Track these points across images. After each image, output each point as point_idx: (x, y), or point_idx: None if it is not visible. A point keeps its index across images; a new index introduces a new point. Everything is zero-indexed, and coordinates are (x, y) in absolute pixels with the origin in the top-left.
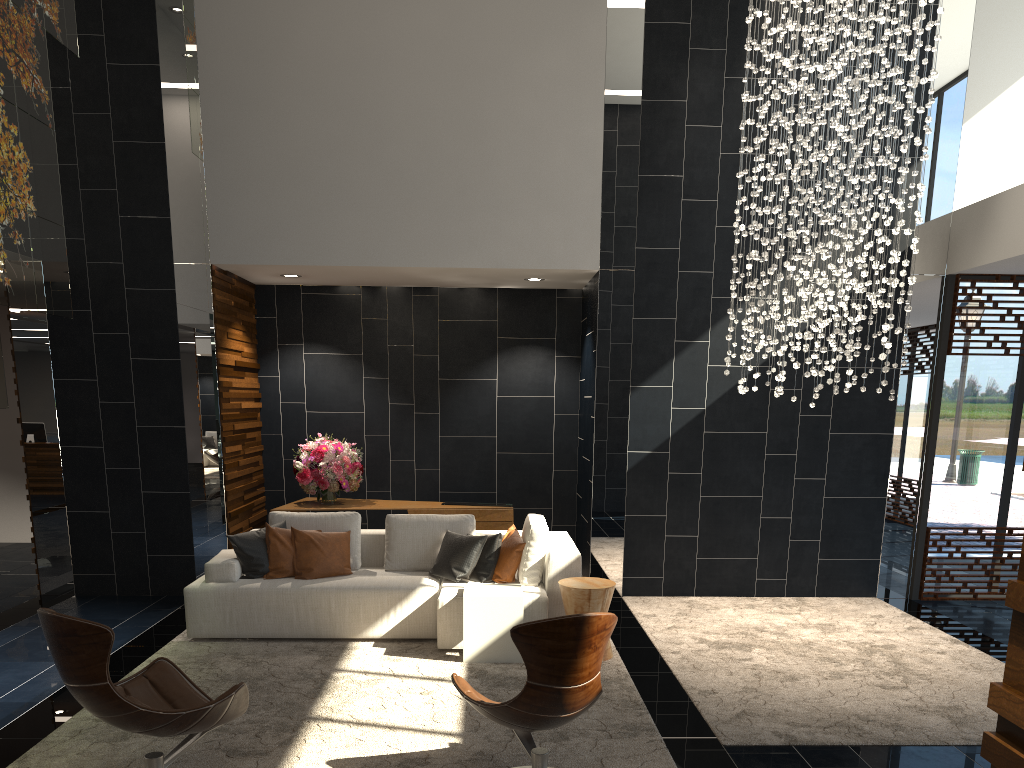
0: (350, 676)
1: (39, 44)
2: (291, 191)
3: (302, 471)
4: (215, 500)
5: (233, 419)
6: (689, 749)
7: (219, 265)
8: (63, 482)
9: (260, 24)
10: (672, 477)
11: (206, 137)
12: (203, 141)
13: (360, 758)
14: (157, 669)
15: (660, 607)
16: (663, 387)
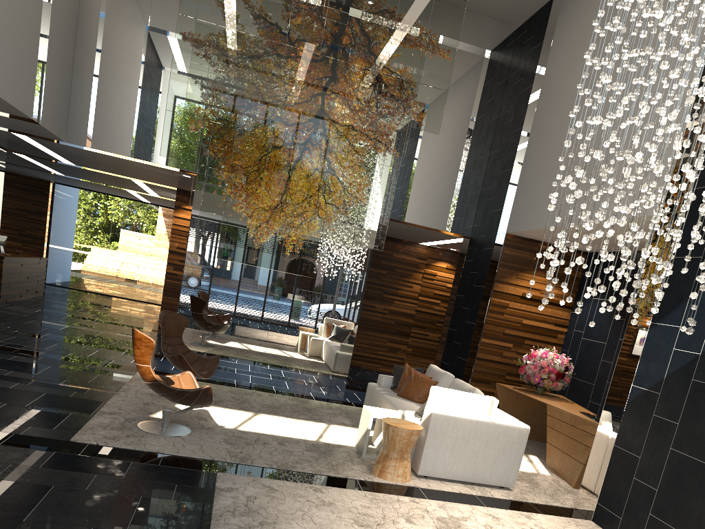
0: (319, 424)
1: (399, 133)
2: (539, 184)
3: (522, 365)
4: (470, 367)
5: (507, 326)
6: (212, 464)
7: (512, 233)
8: (444, 346)
9: (557, 87)
10: (654, 420)
11: (524, 161)
12: (522, 164)
13: (208, 413)
14: (213, 357)
15: (565, 527)
16: (673, 326)
